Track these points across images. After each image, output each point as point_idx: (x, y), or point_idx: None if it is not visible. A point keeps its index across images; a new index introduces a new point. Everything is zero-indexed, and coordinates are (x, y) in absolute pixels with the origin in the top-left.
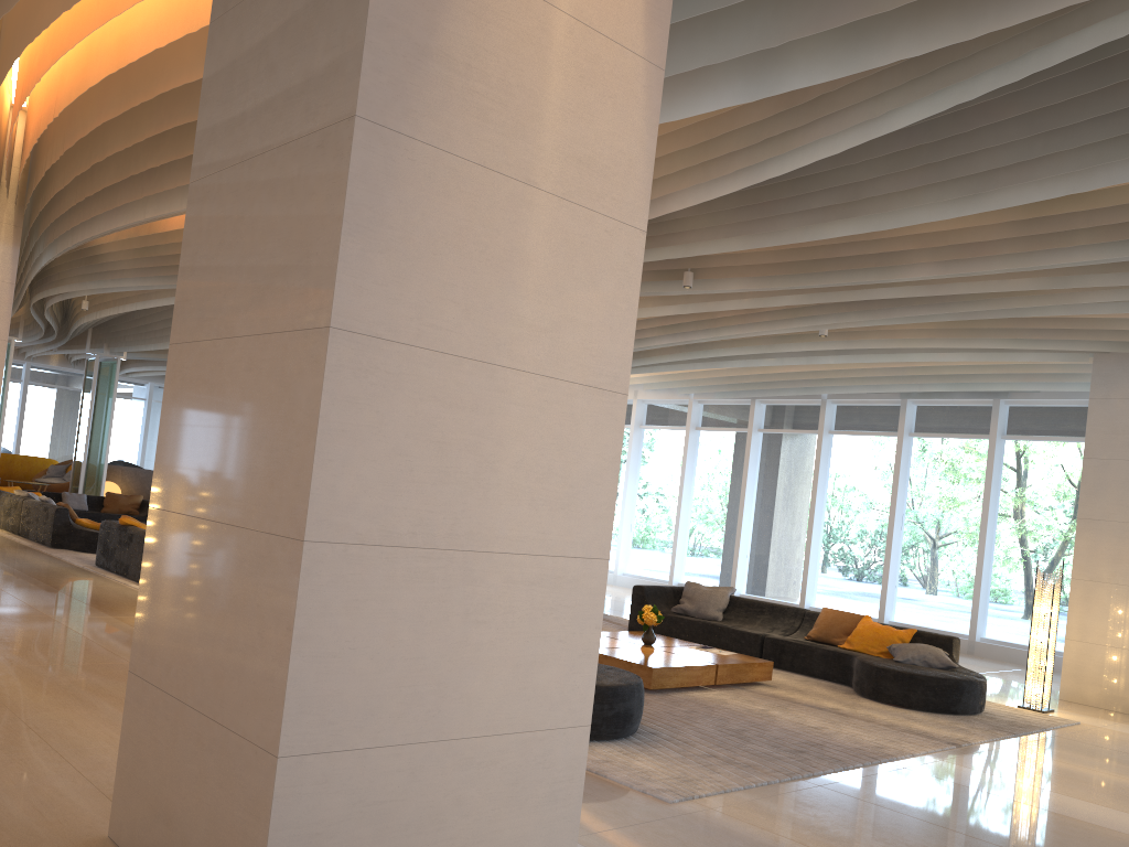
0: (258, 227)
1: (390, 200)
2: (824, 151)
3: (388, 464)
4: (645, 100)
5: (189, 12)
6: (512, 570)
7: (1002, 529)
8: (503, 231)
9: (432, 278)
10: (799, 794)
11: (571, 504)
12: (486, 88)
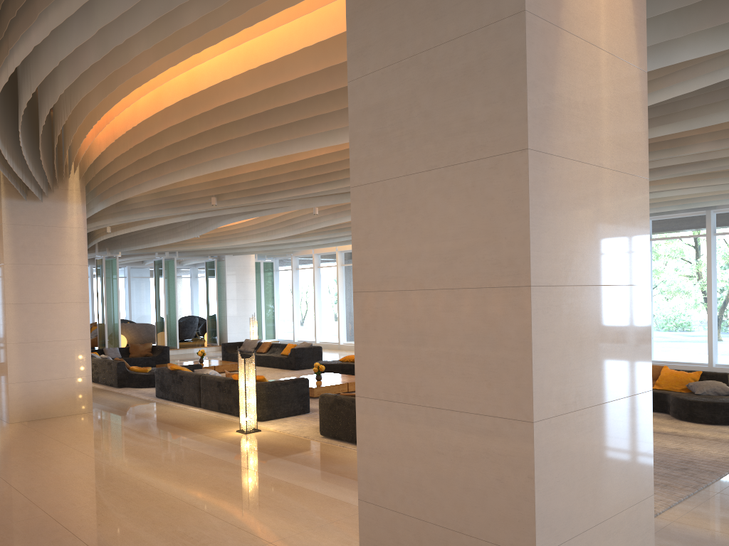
0: (435, 219)
1: (546, 197)
2: (679, 91)
3: (561, 363)
4: (641, 95)
5: (247, 55)
6: (615, 411)
7: (721, 293)
8: (592, 199)
9: (567, 240)
10: (713, 501)
11: (634, 361)
12: (577, 111)
